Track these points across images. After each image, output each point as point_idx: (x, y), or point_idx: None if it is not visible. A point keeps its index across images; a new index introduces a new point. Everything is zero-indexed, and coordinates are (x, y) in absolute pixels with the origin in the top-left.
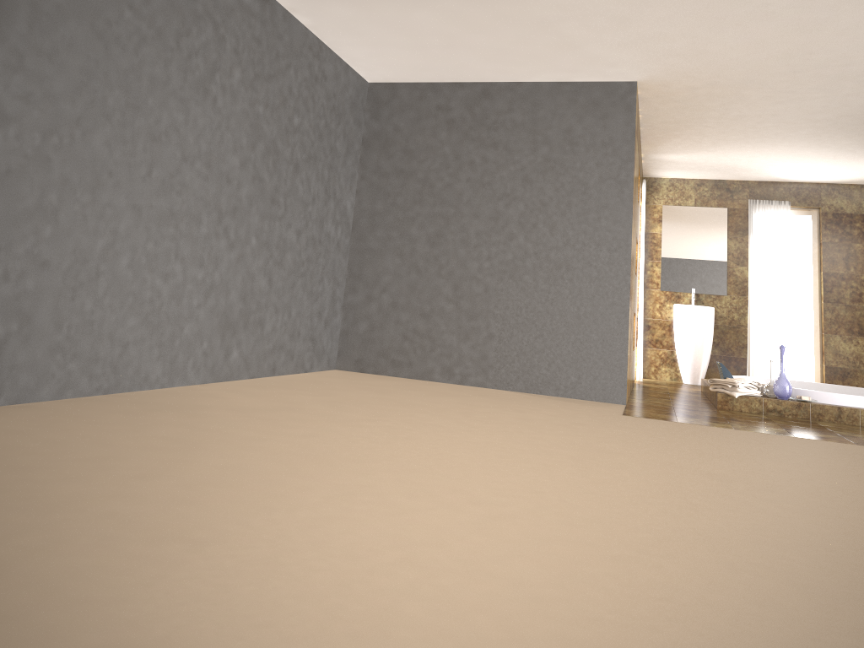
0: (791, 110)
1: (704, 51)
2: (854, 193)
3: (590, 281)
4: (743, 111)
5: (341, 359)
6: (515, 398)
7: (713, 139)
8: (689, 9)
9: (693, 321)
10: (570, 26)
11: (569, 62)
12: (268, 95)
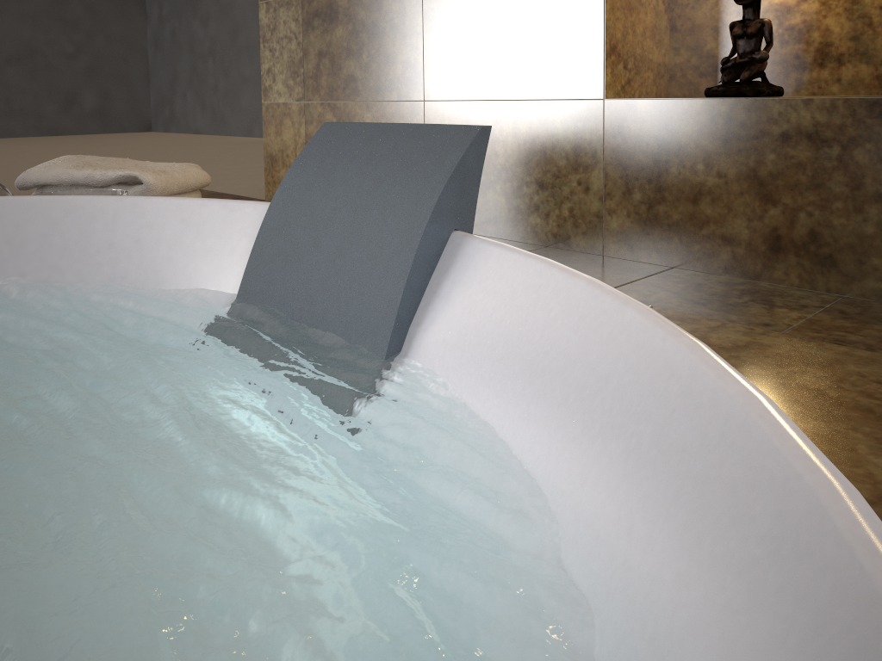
0: None
1: None
2: None
3: None
4: None
5: None
6: None
7: None
8: None
9: None
10: None
11: None
12: None
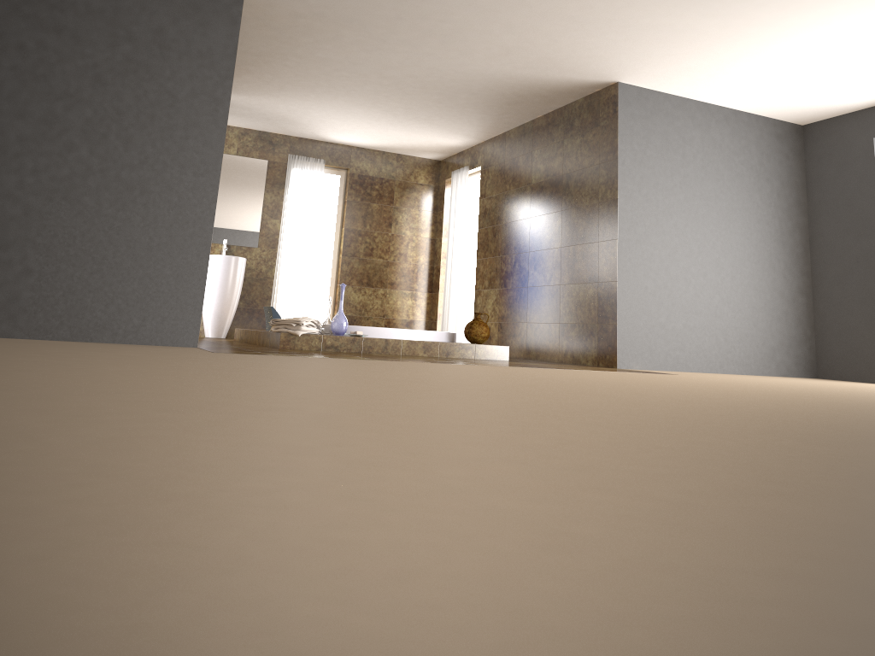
0: (371, 62)
1: None
2: (377, 158)
3: (169, 208)
4: (329, 54)
5: None
6: (70, 344)
7: (283, 82)
8: None
9: (225, 271)
10: None
11: None
12: None
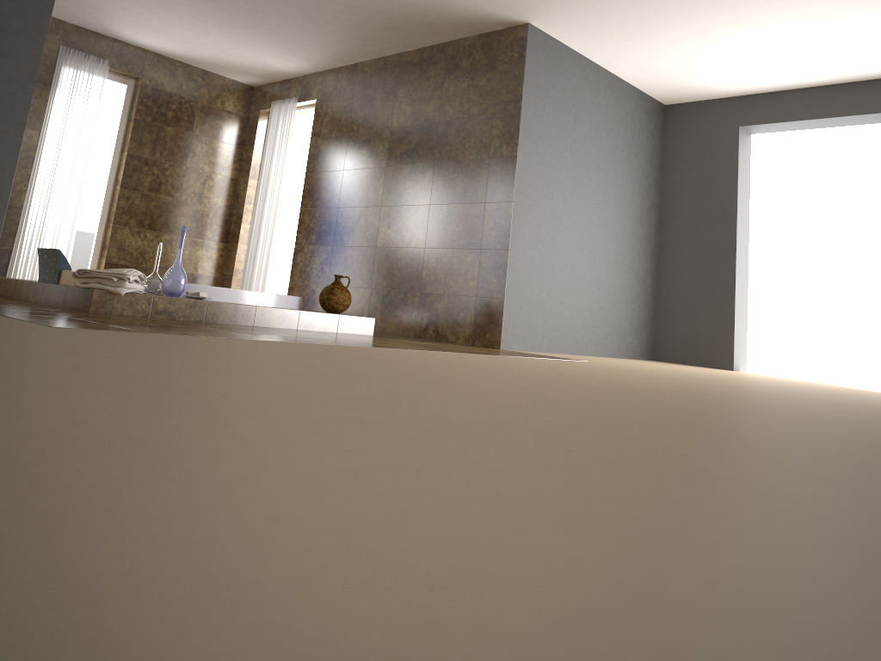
0: None
1: None
2: (178, 71)
3: None
4: None
5: None
6: None
7: None
8: None
9: None
10: None
11: None
12: None
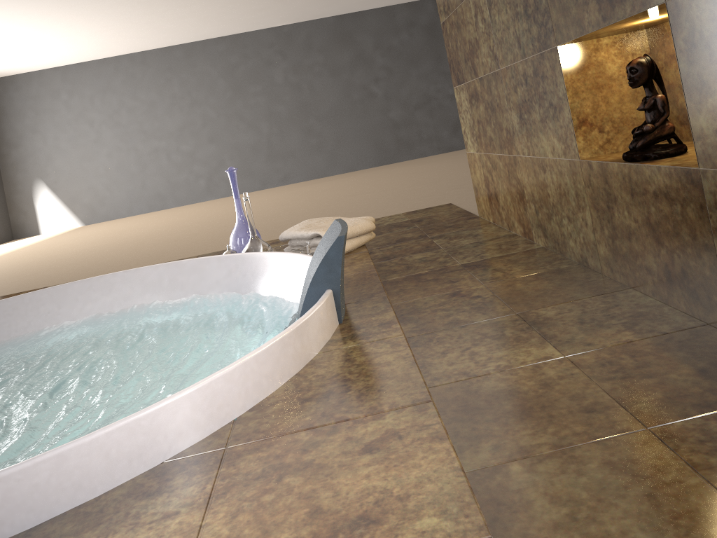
0: None
1: None
2: None
3: None
4: None
5: None
6: None
7: None
8: None
9: None
10: None
11: None
12: None
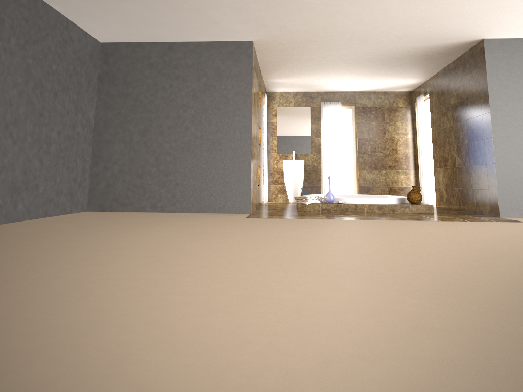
0: (332, 55)
1: (283, 25)
2: (371, 96)
3: (230, 150)
4: (310, 56)
5: (90, 205)
6: (190, 216)
7: (298, 70)
8: (272, 4)
9: (293, 168)
10: (212, 12)
11: (215, 31)
12: (35, 52)
